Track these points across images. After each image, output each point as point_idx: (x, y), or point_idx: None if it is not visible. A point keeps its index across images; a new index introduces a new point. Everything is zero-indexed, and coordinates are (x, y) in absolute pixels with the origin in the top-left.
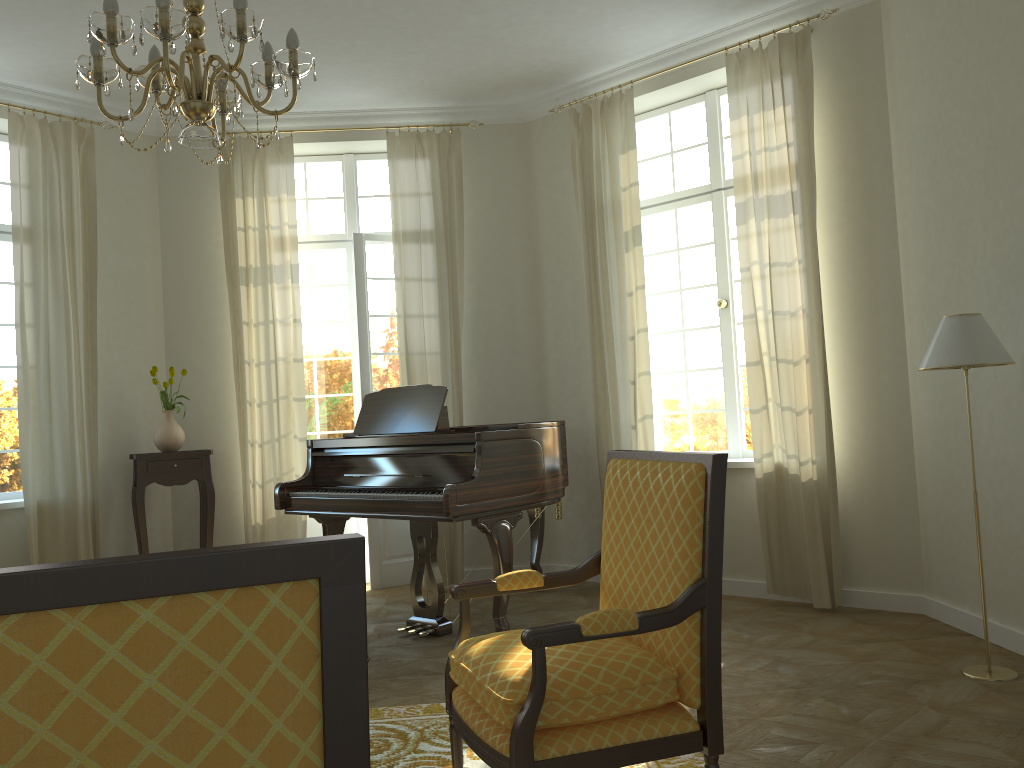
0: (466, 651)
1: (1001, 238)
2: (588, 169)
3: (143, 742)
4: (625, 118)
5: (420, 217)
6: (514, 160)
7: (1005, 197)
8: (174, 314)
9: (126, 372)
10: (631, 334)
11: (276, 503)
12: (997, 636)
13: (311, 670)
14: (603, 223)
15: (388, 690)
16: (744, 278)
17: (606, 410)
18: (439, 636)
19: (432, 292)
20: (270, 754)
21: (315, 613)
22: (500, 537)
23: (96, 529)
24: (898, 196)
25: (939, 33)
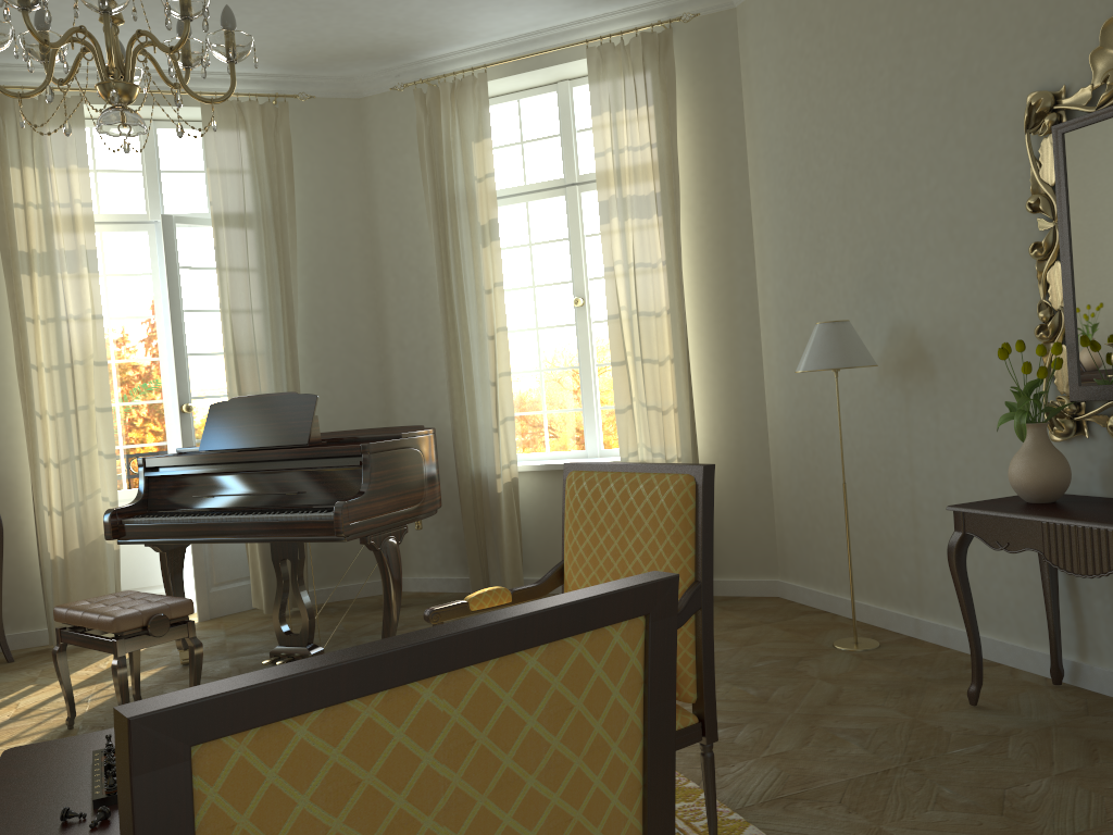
0: None
1: (858, 250)
2: (438, 156)
3: (526, 778)
4: (479, 104)
5: (245, 199)
6: (348, 139)
7: (863, 212)
8: None
9: None
10: (491, 333)
11: (107, 533)
12: (851, 611)
13: (637, 696)
14: (455, 215)
15: None
16: (608, 278)
17: (463, 413)
18: None
19: (261, 285)
20: (609, 775)
21: (642, 645)
22: (390, 554)
23: None
24: (754, 202)
25: (798, 50)
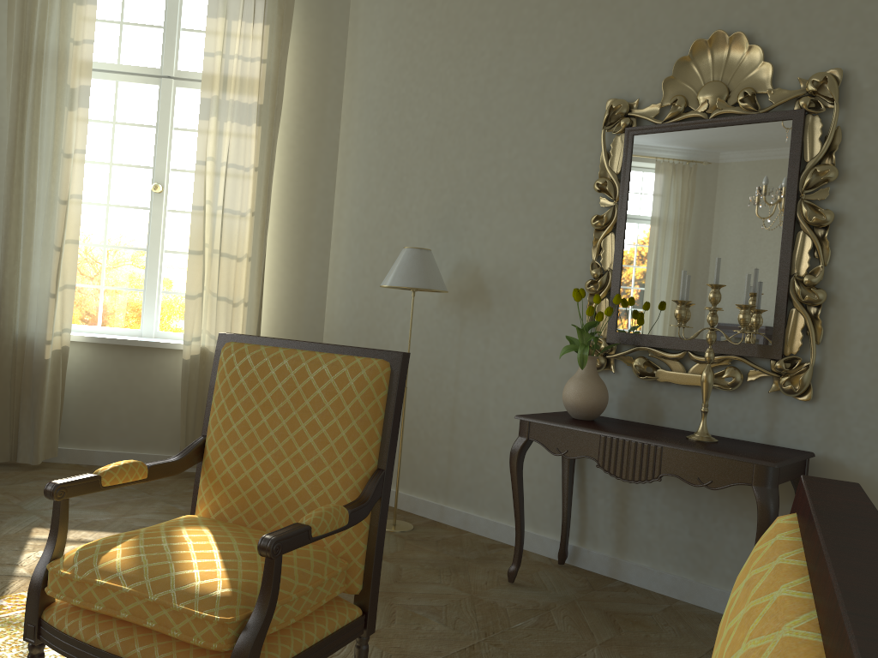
0: (97, 564)
1: (438, 194)
2: (31, 5)
3: None
4: None
5: None
6: None
7: (447, 164)
8: None
9: None
10: (64, 198)
11: None
12: None
13: None
14: (41, 70)
15: None
16: (199, 171)
17: (15, 273)
18: None
19: None
20: None
21: None
22: None
23: None
24: (343, 136)
25: (409, 17)
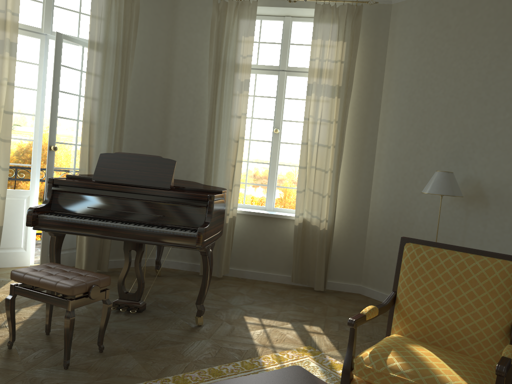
0: (385, 364)
1: (450, 138)
2: (221, 38)
3: None
4: (250, 17)
5: (109, 35)
6: (165, 16)
7: (457, 120)
8: None
9: None
10: (237, 139)
11: (28, 222)
12: None
13: None
14: (225, 72)
15: (163, 359)
16: (305, 123)
17: (210, 177)
18: (141, 312)
19: (109, 86)
20: None
21: None
22: (210, 258)
23: None
24: (384, 102)
25: (431, 34)
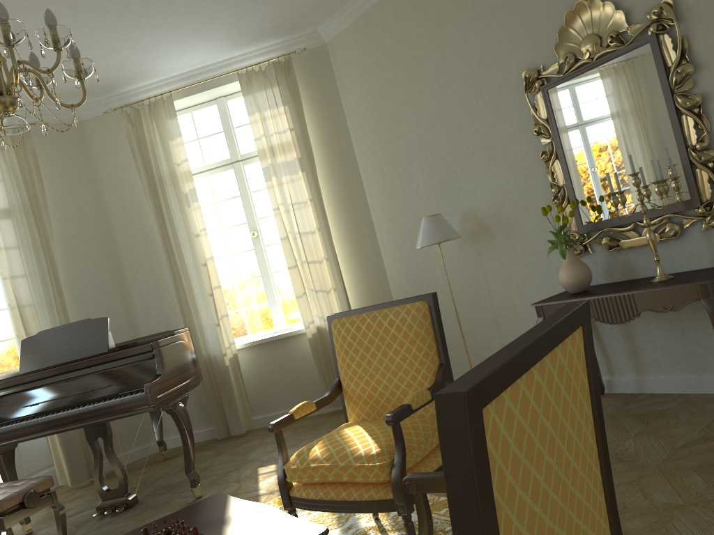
0: (308, 457)
1: (433, 173)
2: (145, 152)
3: (566, 425)
4: (170, 116)
5: (8, 197)
6: (75, 149)
7: (432, 151)
8: None
9: None
10: (204, 262)
11: None
12: None
13: (585, 373)
14: (164, 189)
15: None
16: (277, 214)
17: (191, 318)
18: (132, 507)
19: (29, 255)
20: (585, 421)
21: (583, 342)
22: (182, 414)
23: None
24: (358, 157)
25: (373, 64)
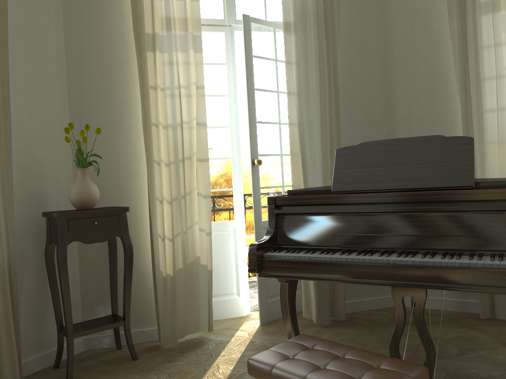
0: None
1: None
2: None
3: None
4: None
5: (306, 1)
6: None
7: None
8: (77, 78)
9: (34, 130)
10: None
11: (252, 266)
12: None
13: None
14: (475, 11)
15: None
16: None
17: (475, 170)
18: None
19: (314, 69)
20: None
21: None
22: None
23: (13, 291)
24: None
25: None
